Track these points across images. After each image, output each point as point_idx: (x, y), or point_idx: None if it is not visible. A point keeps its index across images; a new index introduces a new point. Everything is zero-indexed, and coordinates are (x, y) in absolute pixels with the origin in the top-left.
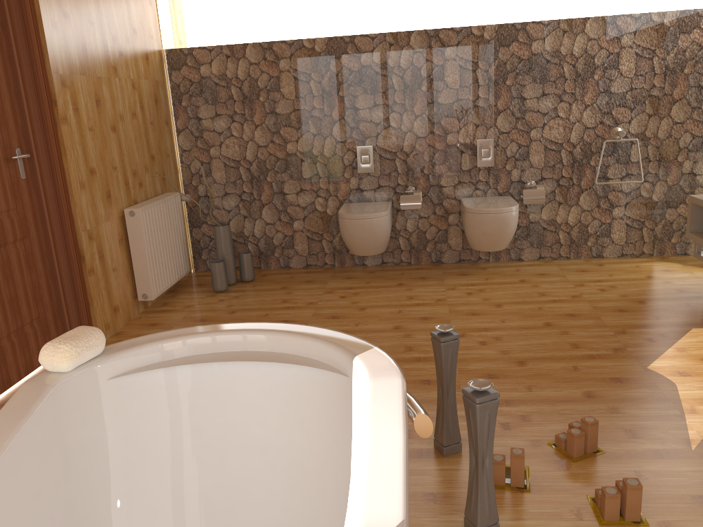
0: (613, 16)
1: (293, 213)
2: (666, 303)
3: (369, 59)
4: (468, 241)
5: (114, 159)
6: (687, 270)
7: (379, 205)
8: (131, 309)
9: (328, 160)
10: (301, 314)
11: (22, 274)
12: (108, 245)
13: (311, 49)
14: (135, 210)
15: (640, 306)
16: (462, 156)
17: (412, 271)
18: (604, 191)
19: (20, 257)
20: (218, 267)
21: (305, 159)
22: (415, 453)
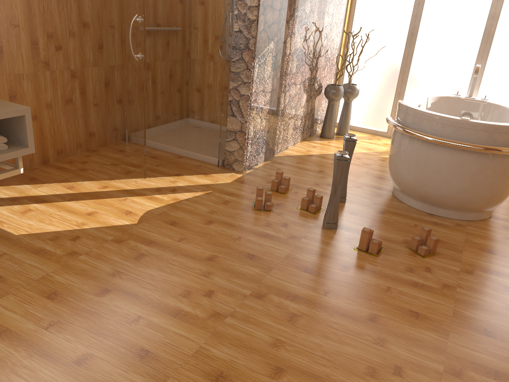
0: None
1: None
2: None
3: None
4: None
5: None
6: None
7: None
8: None
9: None
10: None
11: None
12: None
13: None
14: None
15: None
16: None
17: None
18: None
19: None
20: None
21: None
22: (349, 229)
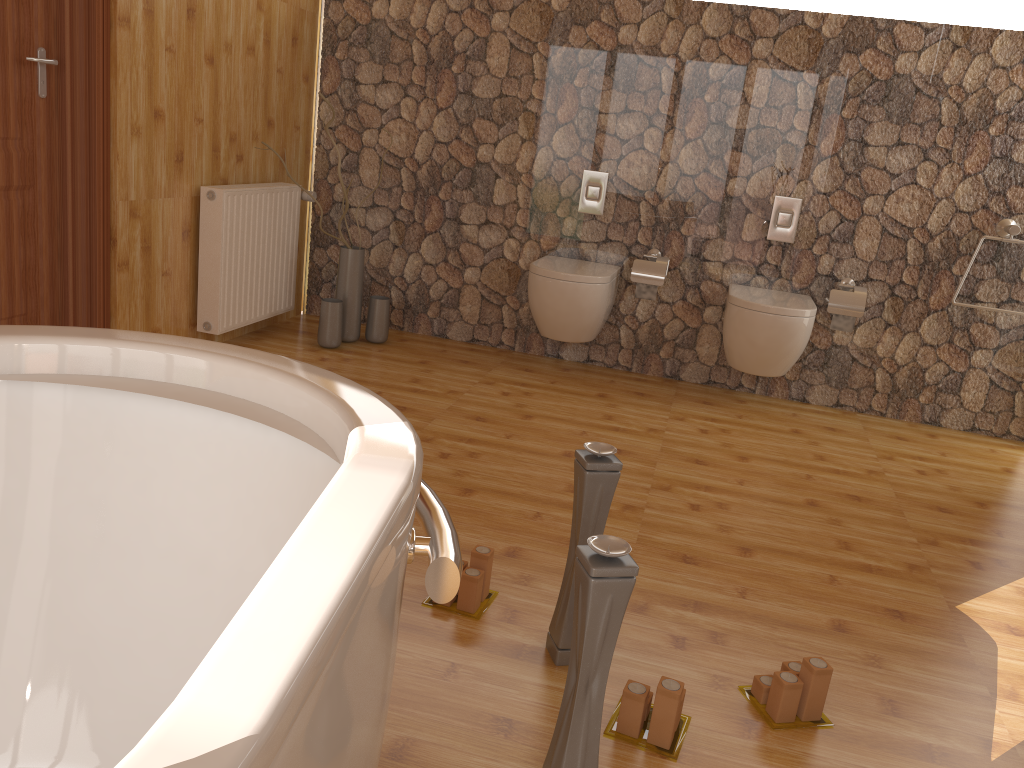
0: None
1: (467, 254)
2: (1023, 516)
3: (631, 35)
4: (725, 351)
5: (201, 107)
6: None
7: (599, 267)
8: None
9: (536, 183)
10: (430, 404)
11: (9, 242)
12: (163, 234)
13: (544, 4)
14: (217, 191)
15: (976, 510)
16: (746, 217)
17: (628, 381)
18: (965, 320)
19: (11, 215)
20: (332, 309)
21: (501, 175)
22: (510, 649)
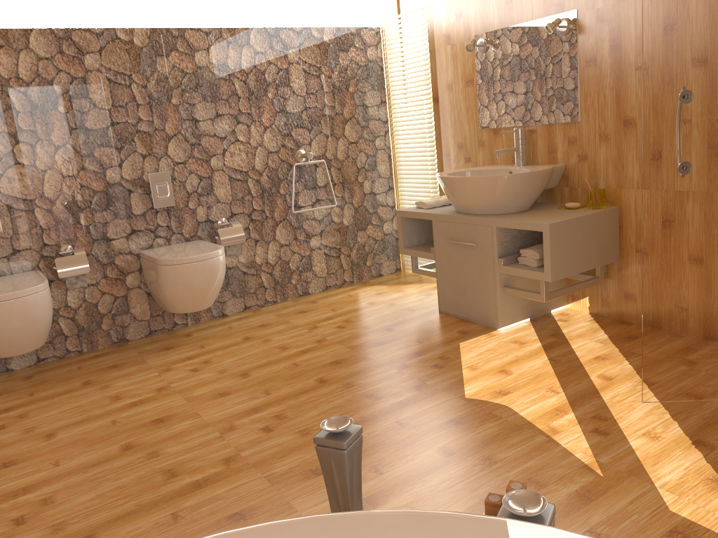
0: (277, 27)
1: None
2: (412, 325)
3: None
4: (166, 303)
5: None
6: (396, 289)
7: (26, 277)
8: None
9: None
10: None
11: None
12: None
13: None
14: None
15: (392, 334)
16: (132, 196)
17: (91, 361)
18: (299, 221)
19: None
20: None
21: None
22: None
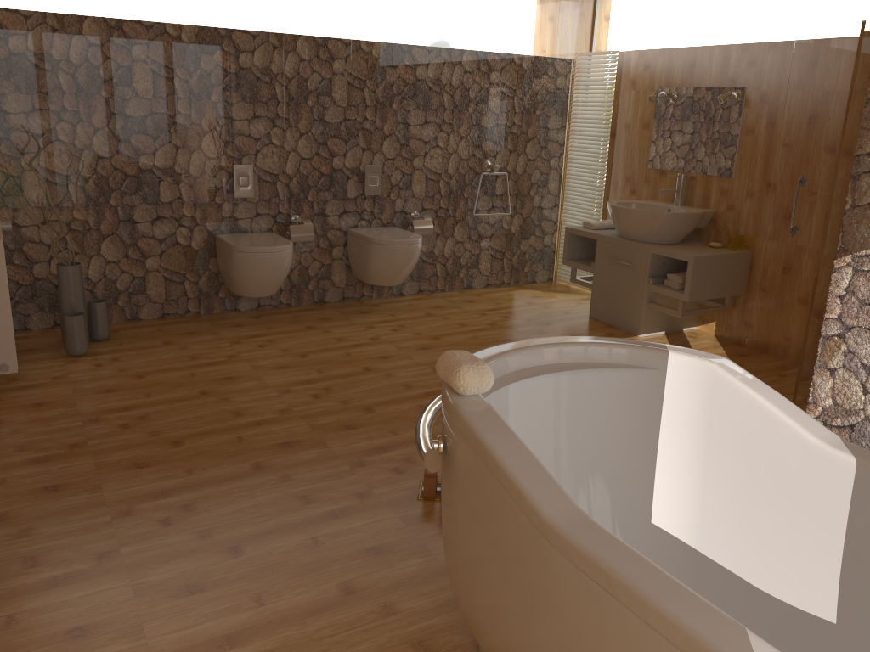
0: (486, 52)
1: (148, 247)
2: (567, 323)
3: (251, 61)
4: (368, 275)
5: None
6: (549, 295)
7: (270, 236)
8: None
9: (197, 180)
10: (237, 369)
11: None
12: None
13: (179, 38)
14: None
15: (551, 327)
16: (350, 182)
17: (303, 313)
18: (476, 223)
19: None
20: (79, 321)
21: (166, 178)
22: None
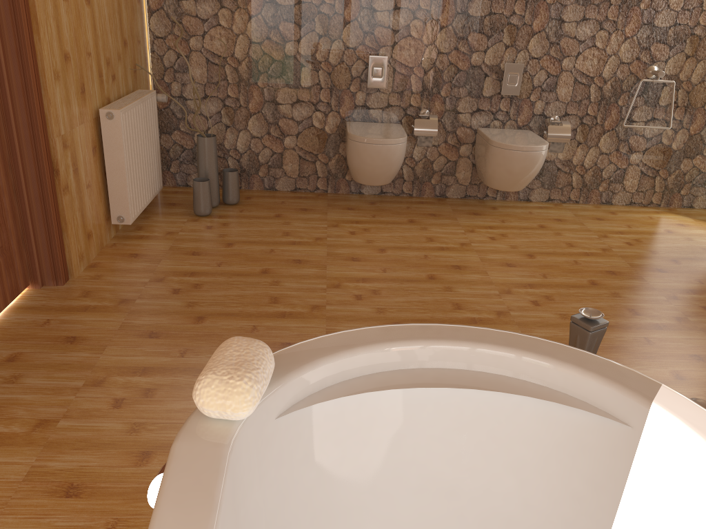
0: None
1: (286, 127)
2: (701, 264)
3: None
4: (485, 177)
5: (88, 42)
6: (701, 225)
7: (391, 128)
8: (103, 234)
9: (334, 68)
10: (313, 253)
11: None
12: (82, 155)
13: None
14: (114, 112)
15: (676, 266)
16: (486, 80)
17: (417, 205)
18: (627, 135)
19: None
20: (203, 187)
21: (306, 64)
22: None
